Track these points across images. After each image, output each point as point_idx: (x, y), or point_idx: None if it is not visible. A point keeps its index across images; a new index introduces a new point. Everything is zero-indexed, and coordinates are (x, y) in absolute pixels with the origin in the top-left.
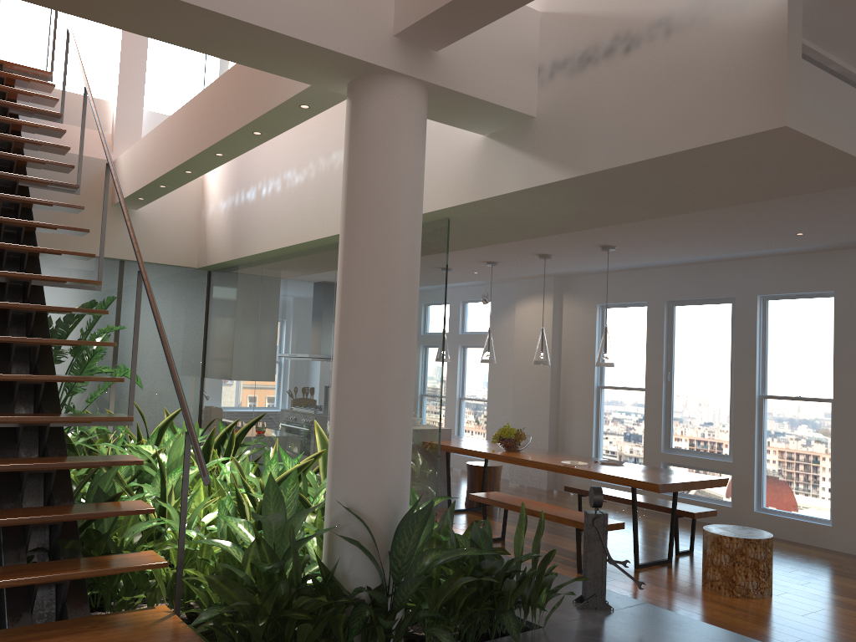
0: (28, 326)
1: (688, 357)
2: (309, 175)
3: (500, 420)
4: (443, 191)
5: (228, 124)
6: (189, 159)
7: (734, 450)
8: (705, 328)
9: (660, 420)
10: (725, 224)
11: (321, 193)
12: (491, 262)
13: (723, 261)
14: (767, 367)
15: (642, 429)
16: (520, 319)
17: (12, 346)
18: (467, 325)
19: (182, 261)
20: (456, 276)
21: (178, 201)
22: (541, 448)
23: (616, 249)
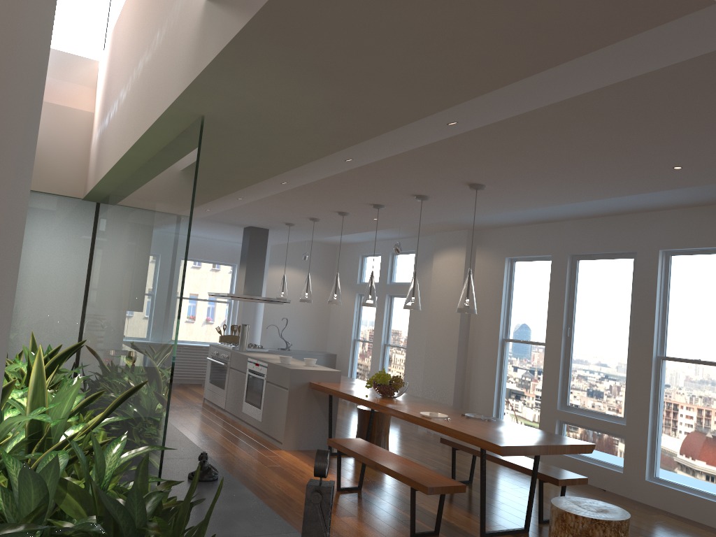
0: None
1: (588, 313)
2: (128, 89)
3: (416, 367)
4: (179, 77)
5: None
6: None
7: (628, 412)
8: (607, 284)
9: (558, 377)
10: (582, 151)
11: (130, 106)
12: (376, 204)
13: (626, 214)
14: (667, 326)
15: (541, 384)
16: (436, 271)
17: None
18: (395, 276)
19: (67, 191)
20: (361, 222)
21: (67, 133)
22: (447, 397)
23: (488, 189)
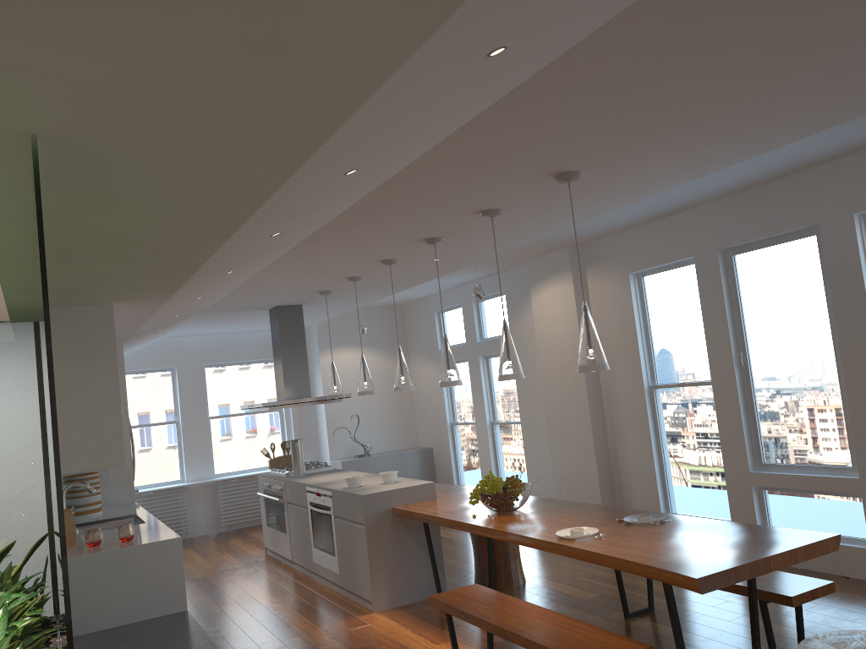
0: None
1: (765, 326)
2: None
3: (539, 446)
4: None
5: None
6: None
7: (859, 459)
8: (784, 280)
9: (741, 425)
10: (730, 71)
11: None
12: (430, 238)
13: (791, 173)
14: None
15: (718, 439)
16: (538, 311)
17: None
18: (486, 329)
19: None
20: (419, 269)
21: None
22: (590, 480)
23: (585, 177)
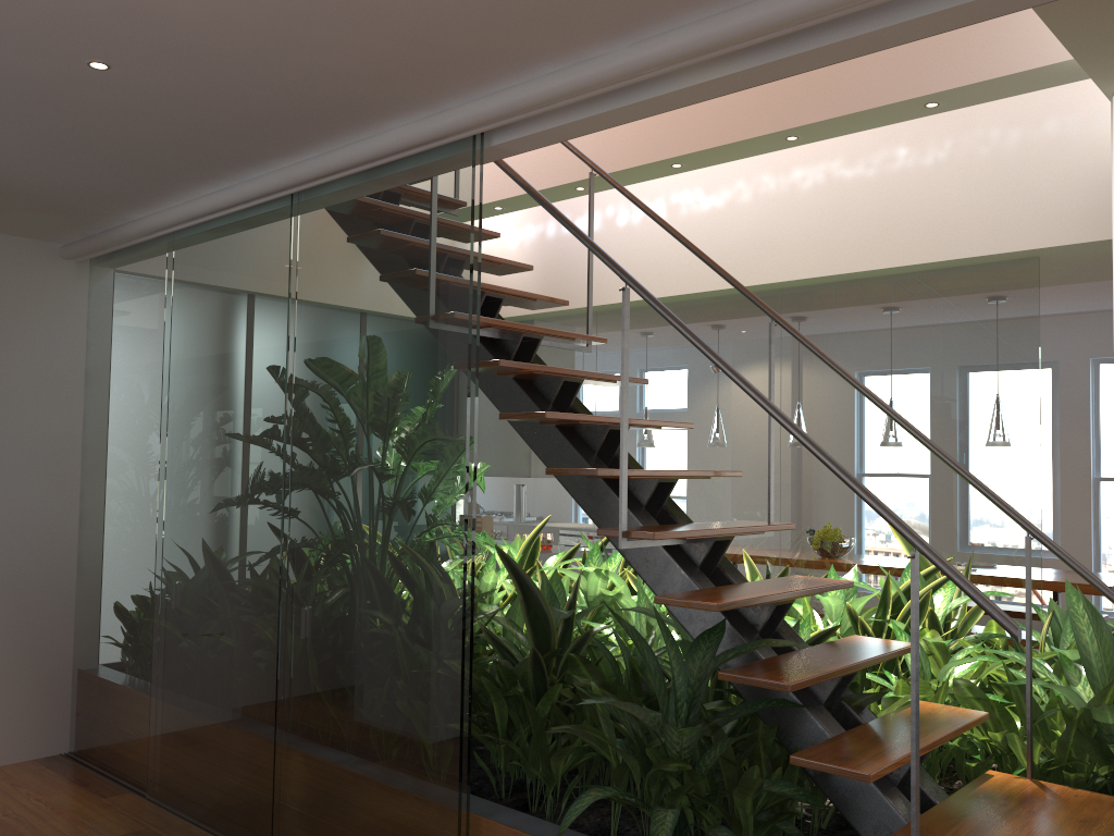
0: (559, 402)
1: None
2: (737, 197)
3: None
4: (1065, 222)
5: (743, 124)
6: (618, 170)
7: (1062, 544)
8: None
9: None
10: None
11: (769, 222)
12: None
13: (1041, 317)
14: (1101, 444)
15: None
16: None
17: (599, 430)
18: None
19: None
20: None
21: None
22: None
23: None
